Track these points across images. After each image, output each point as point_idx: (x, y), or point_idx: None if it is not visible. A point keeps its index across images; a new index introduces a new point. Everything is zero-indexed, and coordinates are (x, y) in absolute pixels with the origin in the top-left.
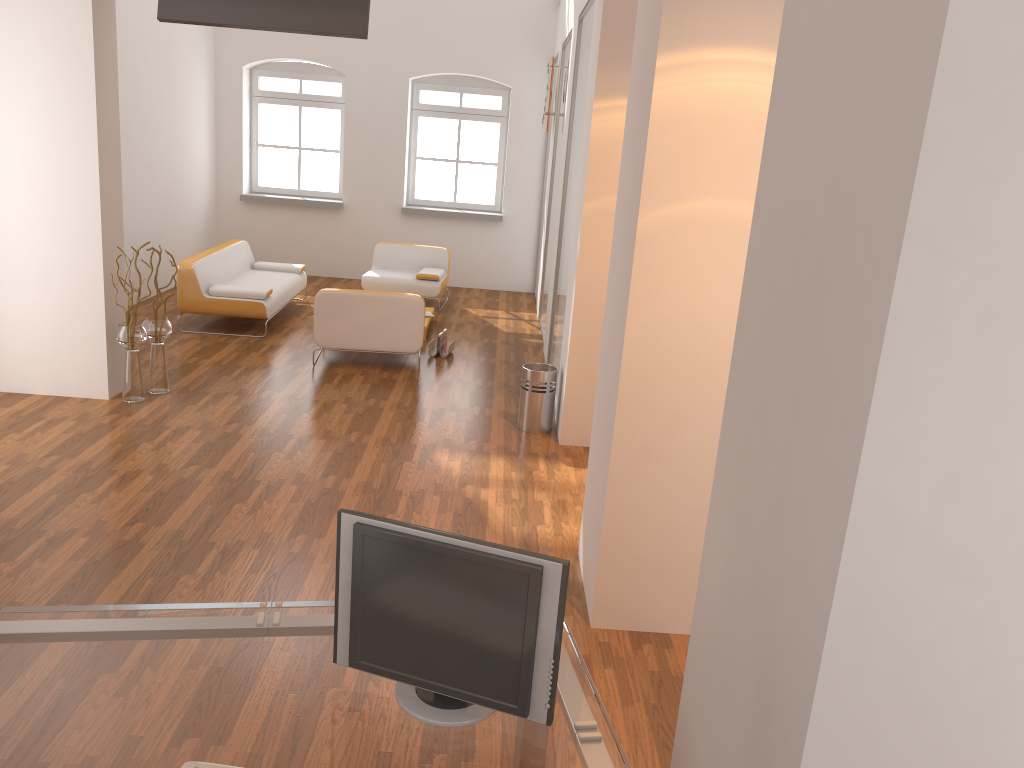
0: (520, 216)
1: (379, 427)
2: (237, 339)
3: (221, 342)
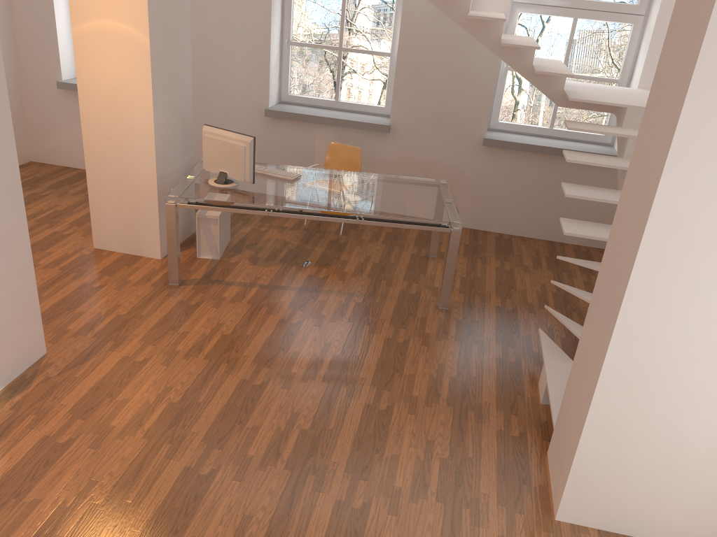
0: None
1: None
2: None
3: None
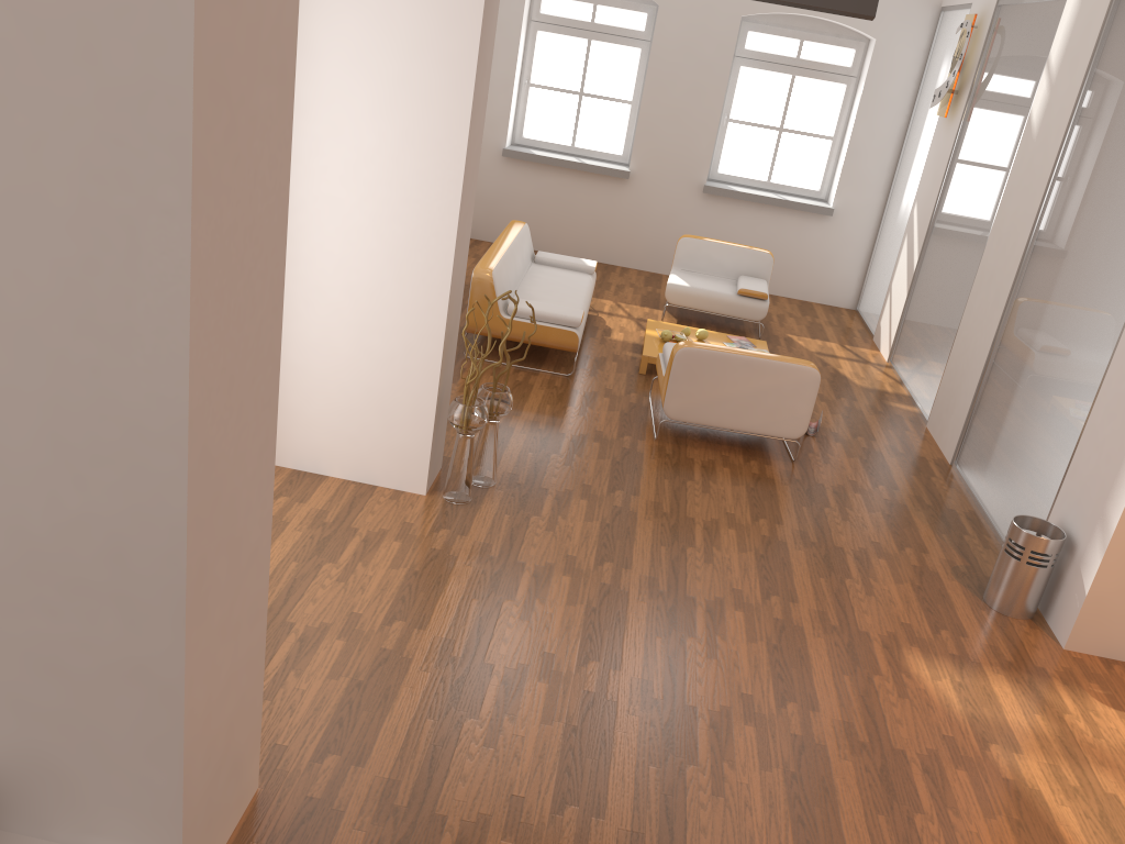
0: (855, 211)
1: (800, 587)
2: (538, 377)
3: (521, 382)
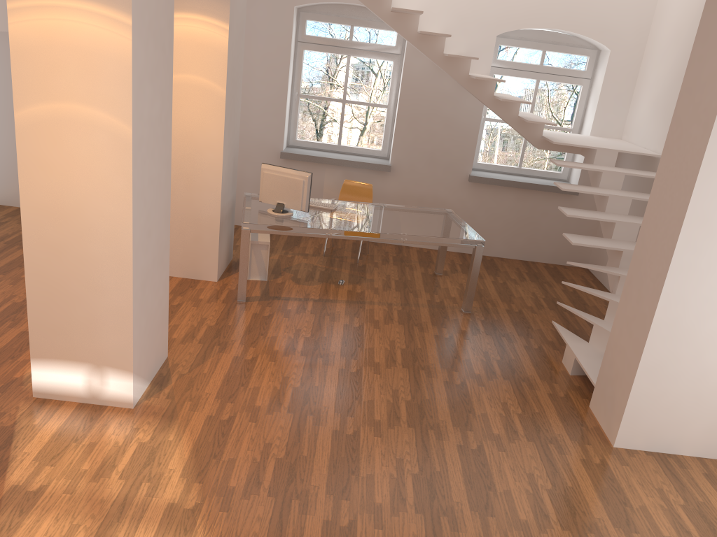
0: None
1: None
2: None
3: None
